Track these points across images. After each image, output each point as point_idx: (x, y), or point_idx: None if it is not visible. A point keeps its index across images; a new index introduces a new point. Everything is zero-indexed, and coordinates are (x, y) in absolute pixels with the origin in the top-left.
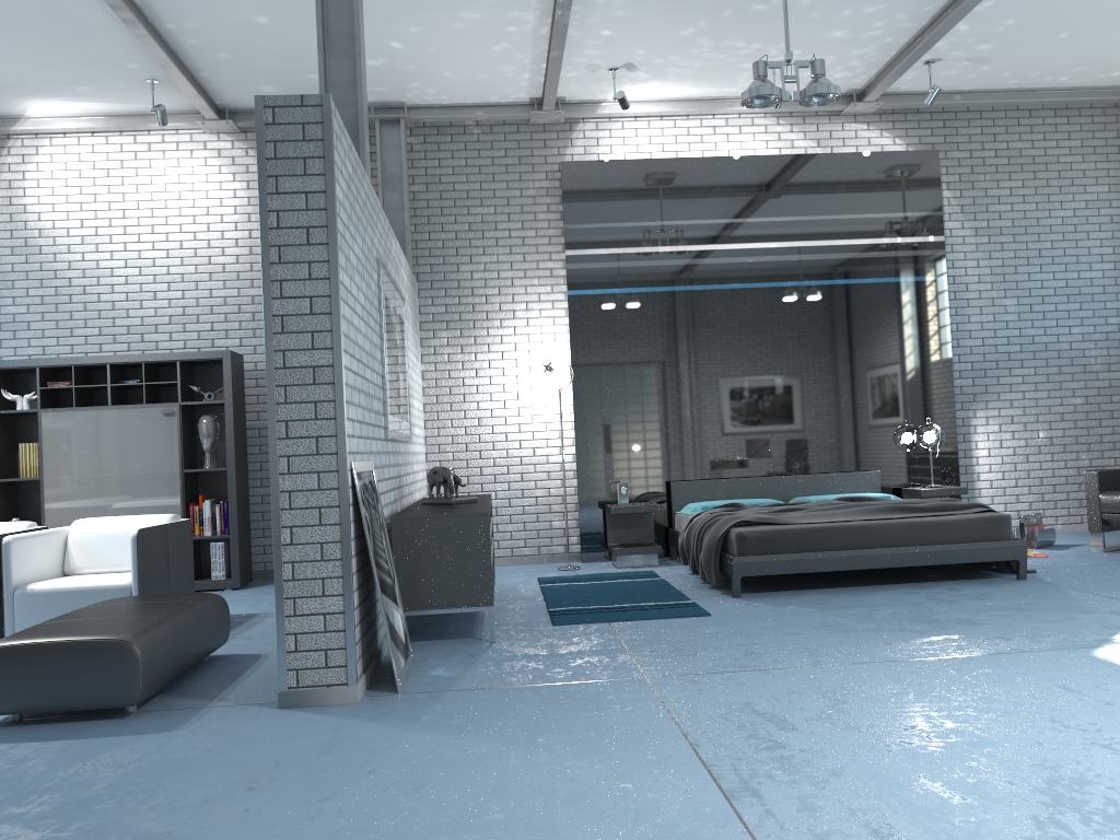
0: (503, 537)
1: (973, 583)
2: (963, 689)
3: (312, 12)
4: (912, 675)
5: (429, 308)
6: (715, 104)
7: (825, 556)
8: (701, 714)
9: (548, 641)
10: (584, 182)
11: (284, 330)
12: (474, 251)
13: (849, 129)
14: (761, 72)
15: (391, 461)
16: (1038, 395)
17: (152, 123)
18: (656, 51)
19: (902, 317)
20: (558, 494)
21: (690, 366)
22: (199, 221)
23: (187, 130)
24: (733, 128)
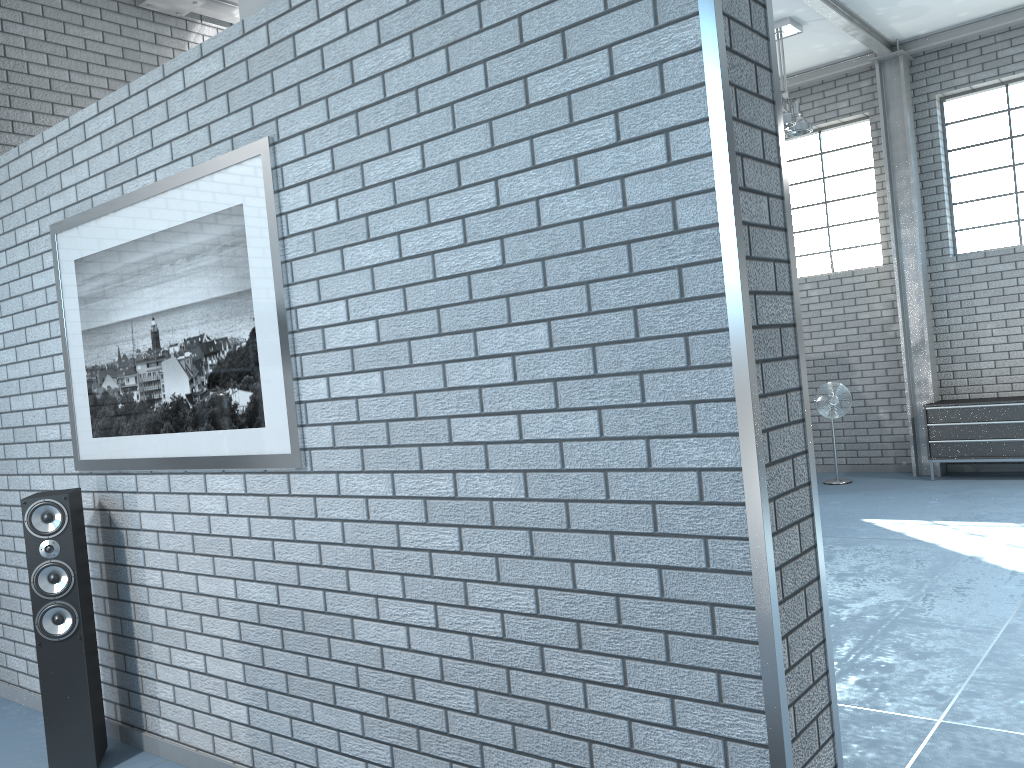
0: None
1: None
2: None
3: None
4: None
5: None
6: None
7: None
8: None
9: None
10: None
11: (753, 254)
12: None
13: None
14: None
15: None
16: None
17: None
18: None
19: None
20: None
21: None
22: None
23: None
24: None
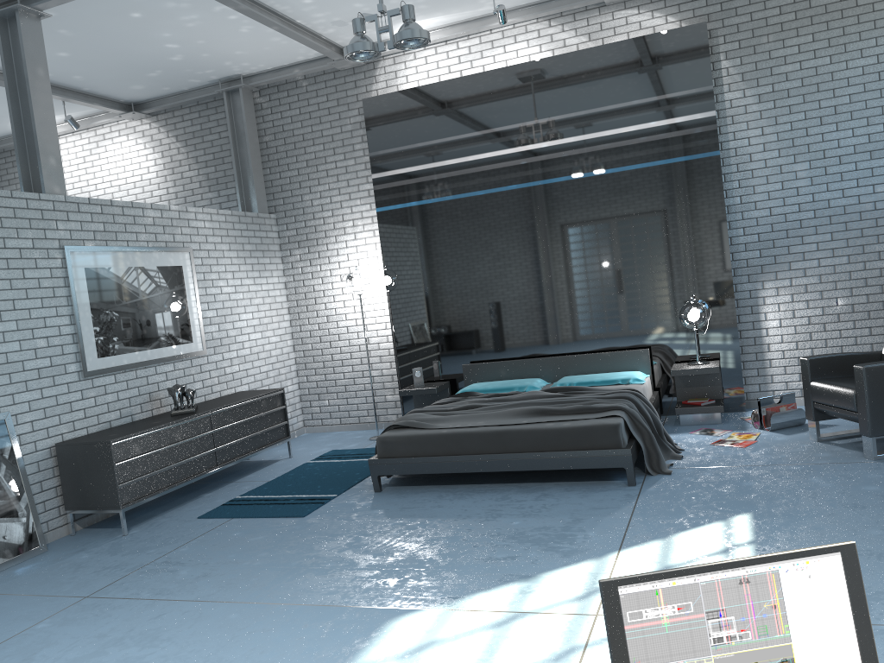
0: (352, 408)
1: (581, 488)
2: (191, 654)
3: (85, 43)
4: (213, 626)
5: (285, 233)
6: (481, 22)
7: (442, 460)
8: (2, 652)
9: (150, 539)
10: (381, 113)
11: None
12: (312, 182)
13: (619, 17)
14: (356, 29)
15: (109, 390)
16: (836, 261)
17: (95, 121)
18: (371, 1)
19: (674, 198)
20: (389, 374)
21: (478, 263)
22: (138, 186)
23: (123, 120)
24: (509, 39)
